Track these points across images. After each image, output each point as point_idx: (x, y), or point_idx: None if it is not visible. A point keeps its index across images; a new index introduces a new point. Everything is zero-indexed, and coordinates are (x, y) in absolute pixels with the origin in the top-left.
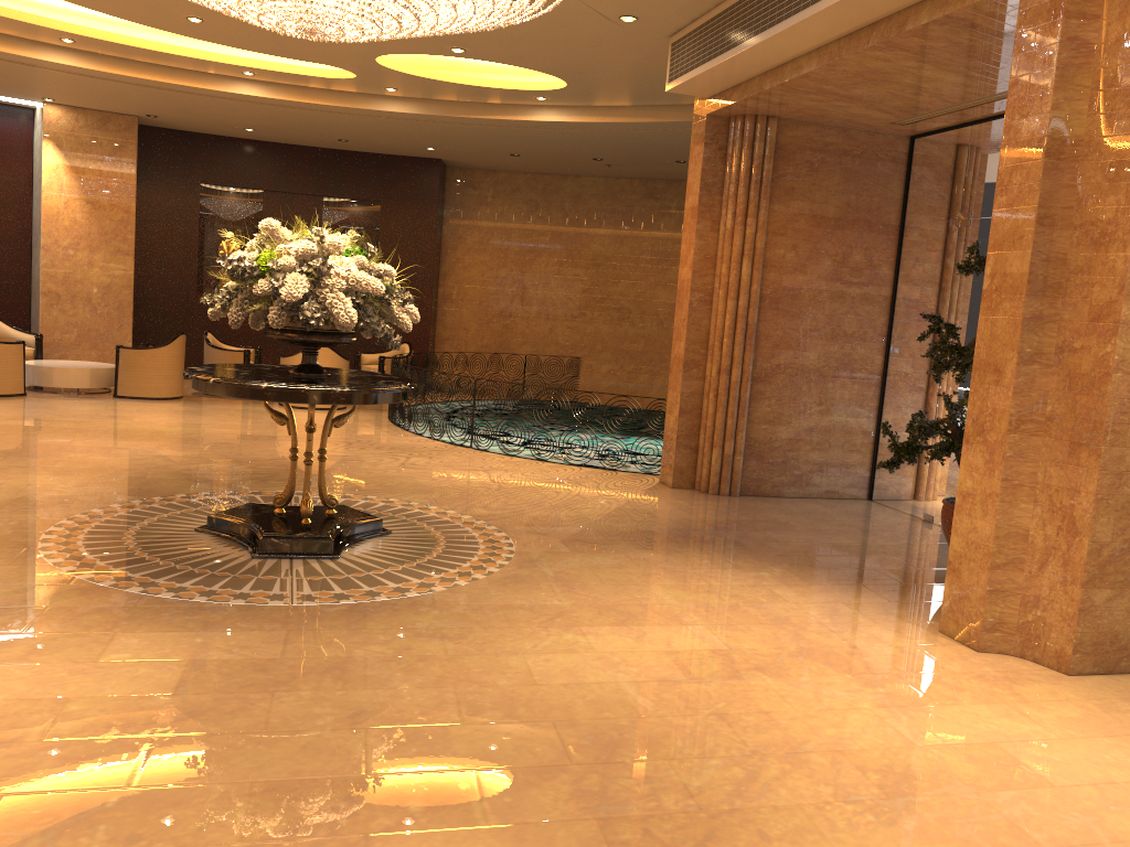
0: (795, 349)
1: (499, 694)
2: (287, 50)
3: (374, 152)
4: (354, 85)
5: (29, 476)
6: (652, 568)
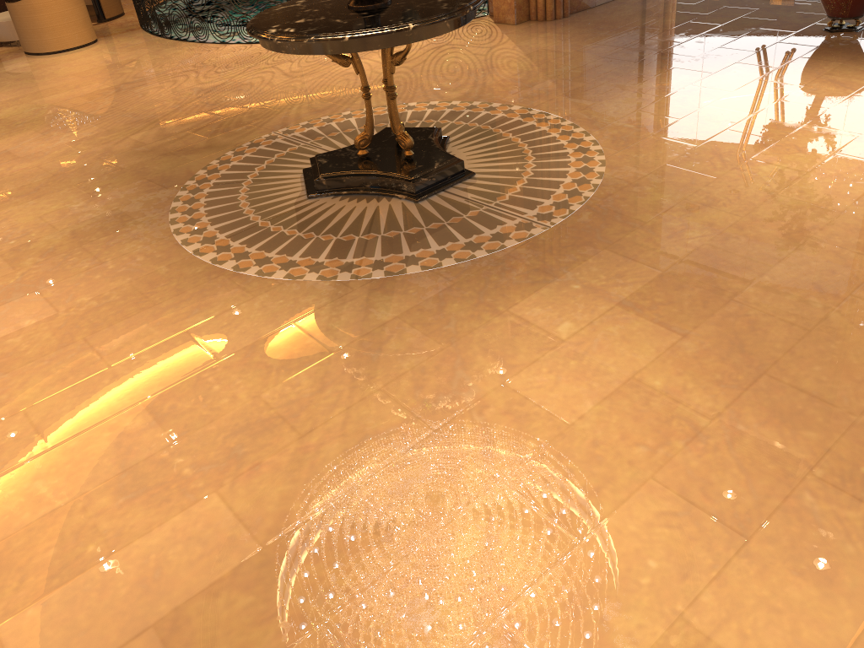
0: None
1: (844, 230)
2: None
3: None
4: None
5: (18, 210)
6: (671, 95)
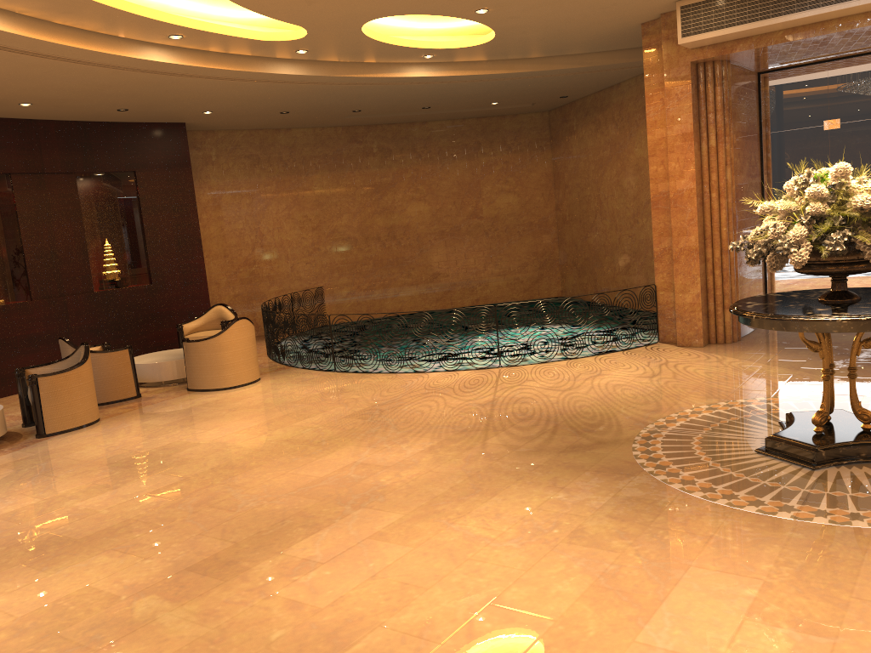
0: (744, 227)
1: None
2: (302, 9)
3: (120, 121)
4: (270, 48)
5: (495, 505)
6: None
